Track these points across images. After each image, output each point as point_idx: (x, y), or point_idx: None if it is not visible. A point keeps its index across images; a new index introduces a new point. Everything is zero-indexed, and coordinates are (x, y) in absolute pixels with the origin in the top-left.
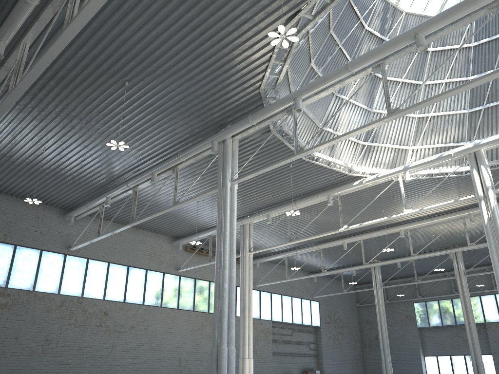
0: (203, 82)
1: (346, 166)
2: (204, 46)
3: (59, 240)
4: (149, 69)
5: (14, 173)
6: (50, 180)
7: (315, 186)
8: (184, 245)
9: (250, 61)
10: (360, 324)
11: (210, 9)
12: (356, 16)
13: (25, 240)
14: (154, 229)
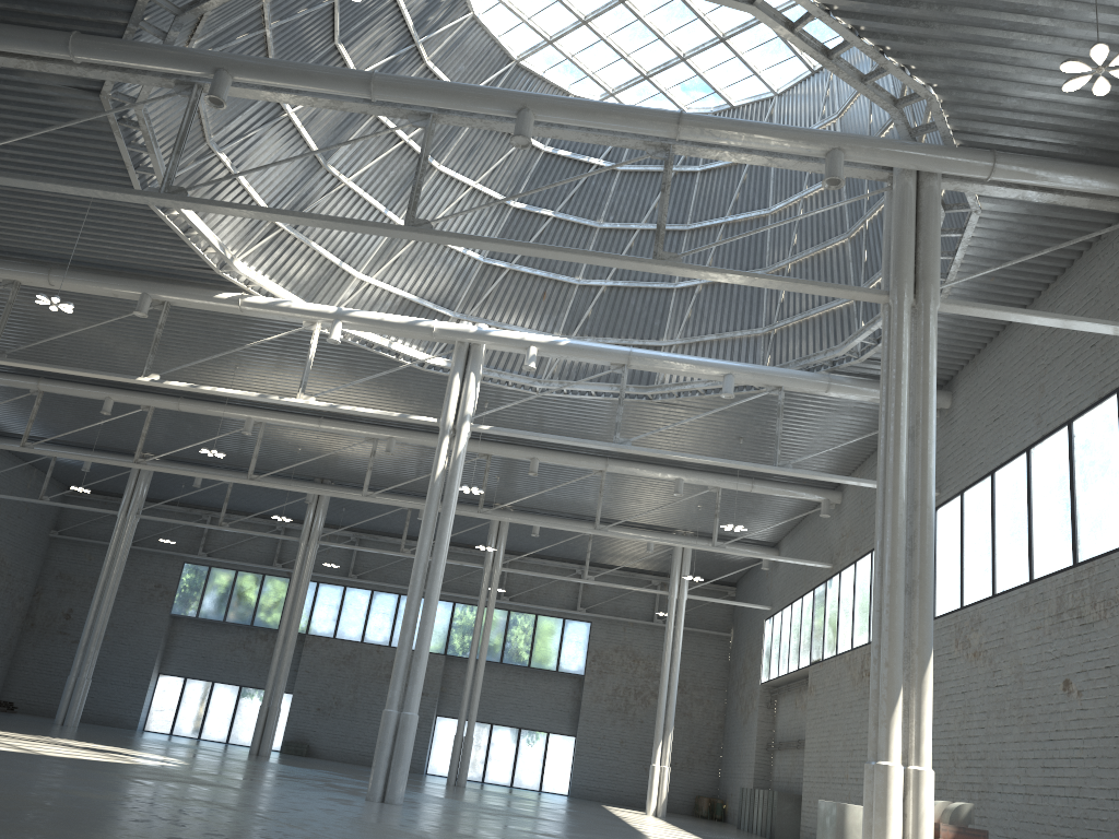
0: None
1: (221, 254)
2: None
3: None
4: None
5: None
6: None
7: (120, 259)
8: None
9: None
10: (41, 577)
11: None
12: None
13: None
14: None
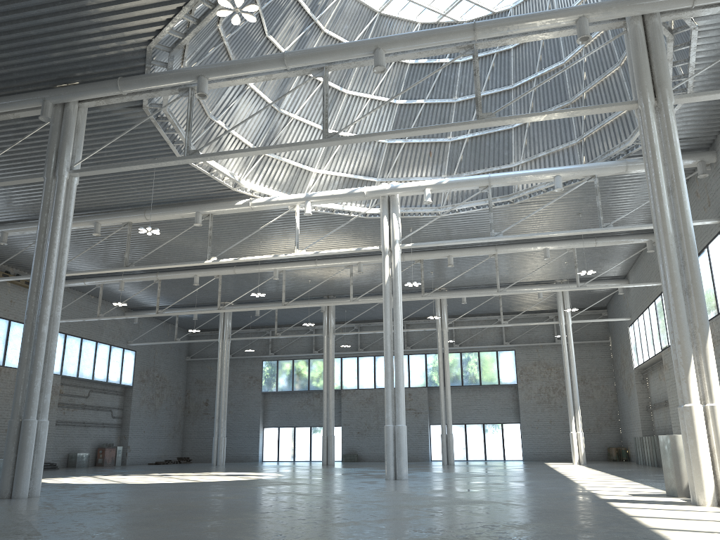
0: (58, 7)
1: (232, 179)
2: None
3: None
4: None
5: None
6: None
7: (179, 195)
8: None
9: (147, 3)
10: (187, 384)
11: None
12: None
13: None
14: None
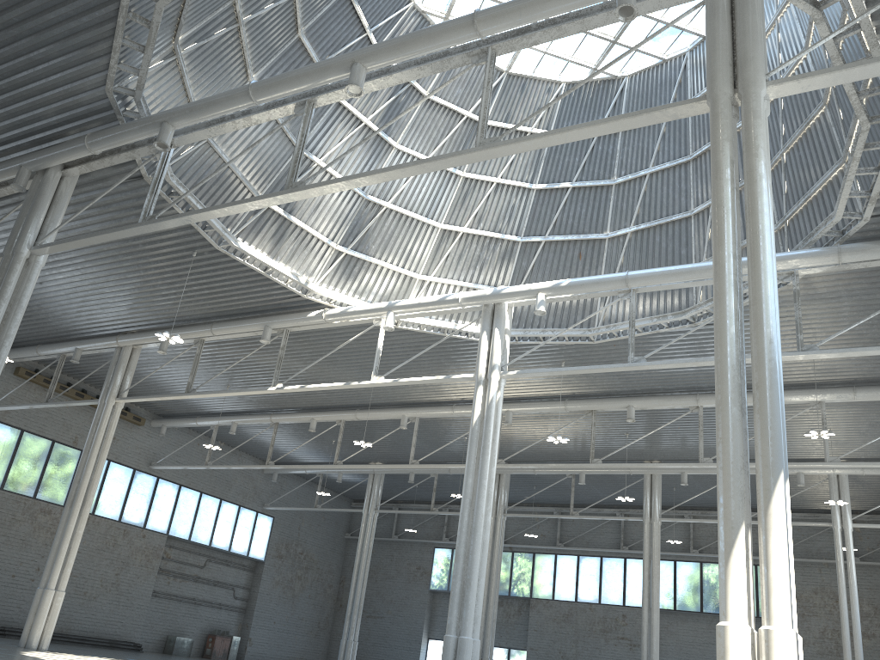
0: None
1: (295, 280)
2: None
3: None
4: None
5: None
6: None
7: (247, 305)
8: (17, 364)
9: (79, 29)
10: (343, 569)
11: None
12: (359, 25)
13: None
14: None
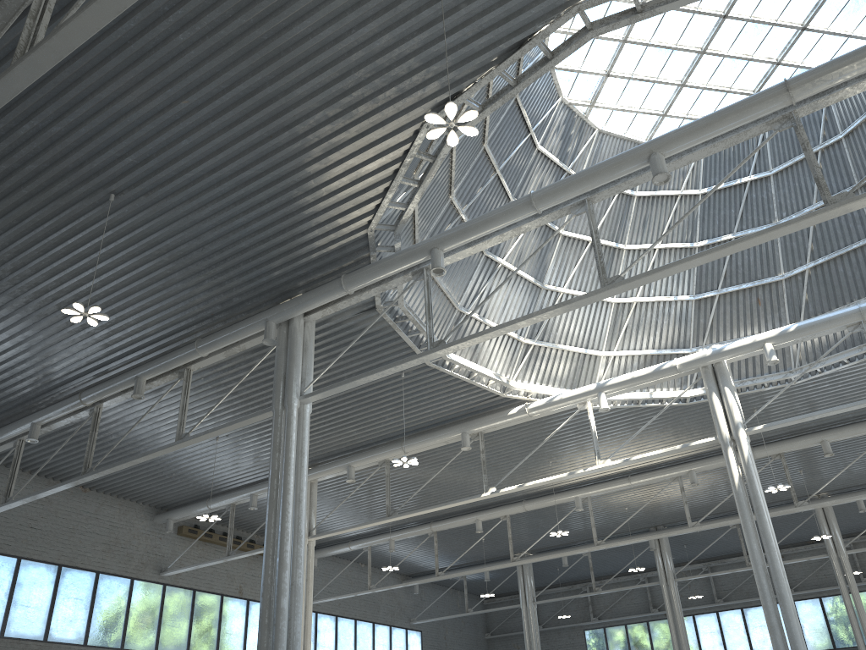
0: (265, 207)
1: (499, 381)
2: (277, 141)
3: None
4: (163, 173)
5: None
6: None
7: (439, 415)
8: (178, 524)
9: (358, 176)
10: None
11: (299, 71)
12: (524, 126)
13: None
14: (120, 490)
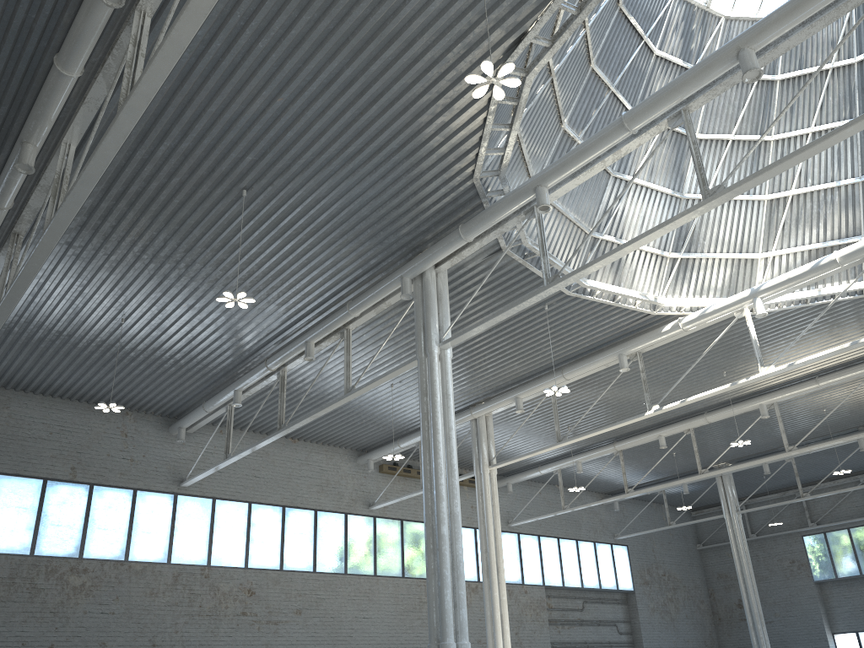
0: (374, 176)
1: (645, 300)
2: (368, 115)
3: (163, 470)
4: (280, 164)
5: (79, 362)
6: (140, 369)
7: (594, 340)
8: (378, 463)
9: (451, 132)
10: (707, 582)
11: (369, 49)
12: (636, 35)
13: (107, 475)
14: (323, 438)
